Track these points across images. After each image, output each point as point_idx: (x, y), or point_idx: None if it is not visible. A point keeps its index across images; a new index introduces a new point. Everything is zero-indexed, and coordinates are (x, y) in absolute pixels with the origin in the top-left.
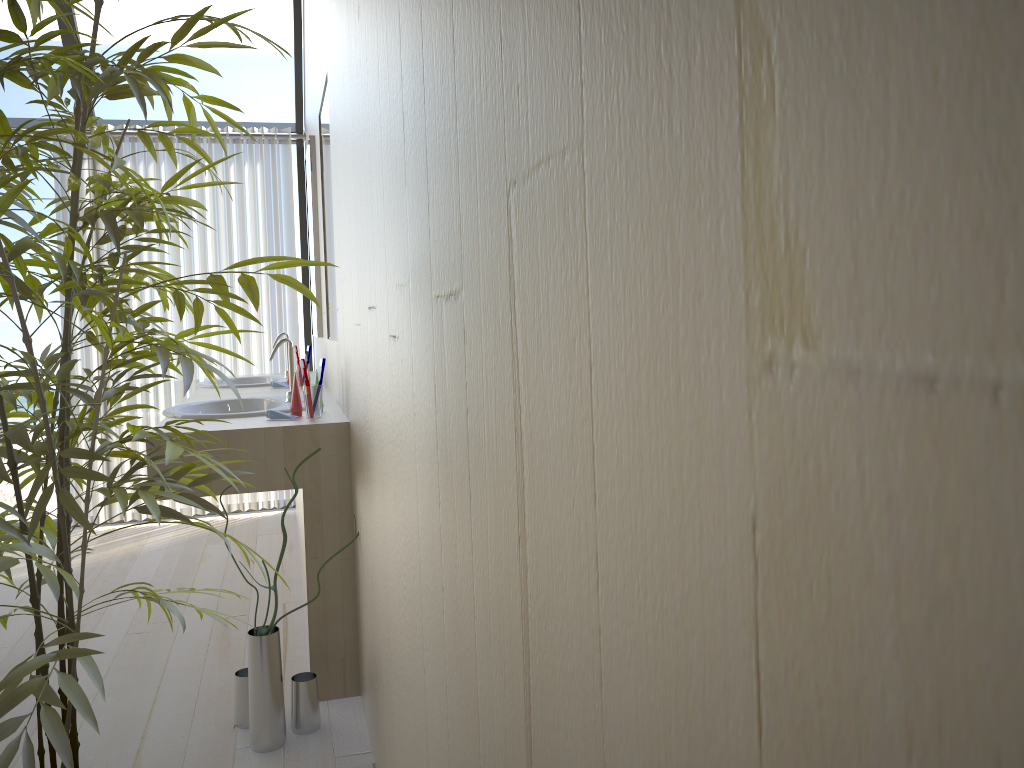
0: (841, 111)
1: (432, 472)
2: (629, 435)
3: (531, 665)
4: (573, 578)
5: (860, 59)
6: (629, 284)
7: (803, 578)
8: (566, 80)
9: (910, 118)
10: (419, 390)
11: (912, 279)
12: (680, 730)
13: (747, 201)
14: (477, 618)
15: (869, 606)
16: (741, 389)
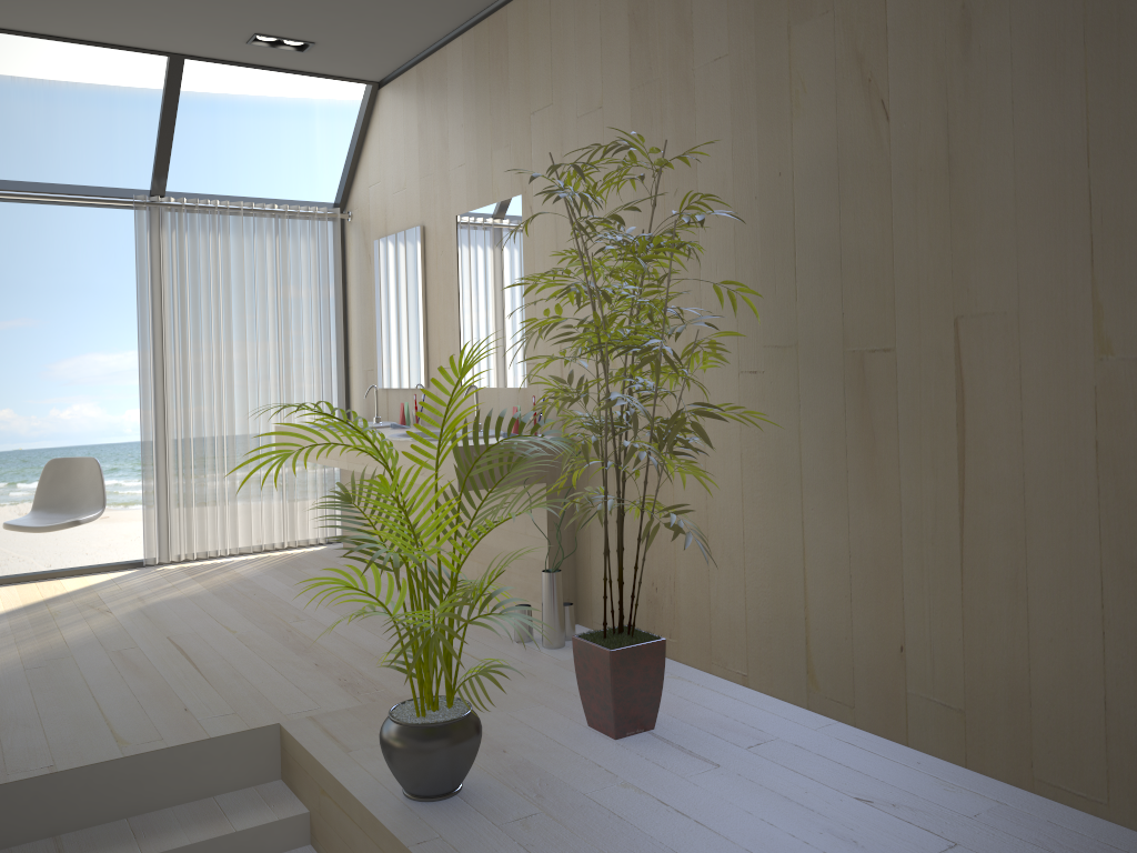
0: (1120, 321)
1: (833, 425)
2: (1042, 379)
3: (965, 459)
4: (1003, 422)
5: (1125, 314)
6: (1043, 345)
7: (1109, 392)
8: (1007, 294)
9: (1135, 324)
10: (811, 392)
11: (1135, 345)
12: (1065, 436)
13: (1094, 331)
14: (902, 465)
15: (1126, 391)
16: (1091, 364)
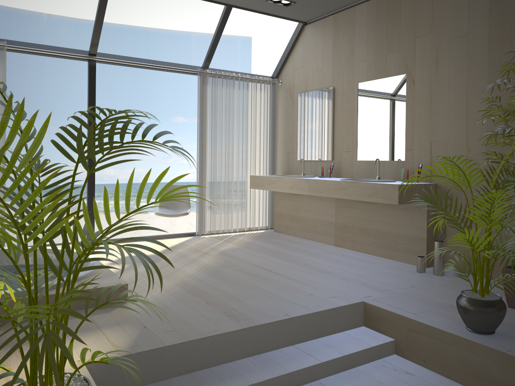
0: None
1: None
2: None
3: None
4: None
5: None
6: None
7: None
8: None
9: None
10: None
11: None
12: None
13: None
14: None
15: None
16: None
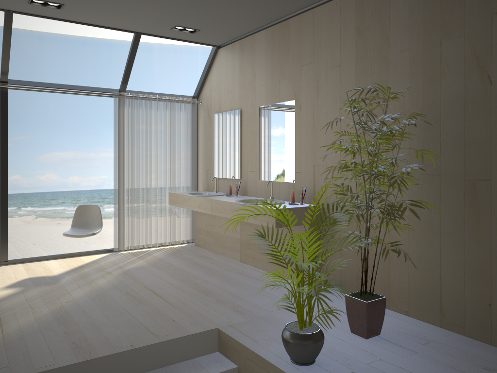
0: None
1: (457, 209)
2: None
3: None
4: None
5: None
6: None
7: None
8: None
9: None
10: (446, 194)
11: None
12: None
13: None
14: (493, 228)
15: None
16: None
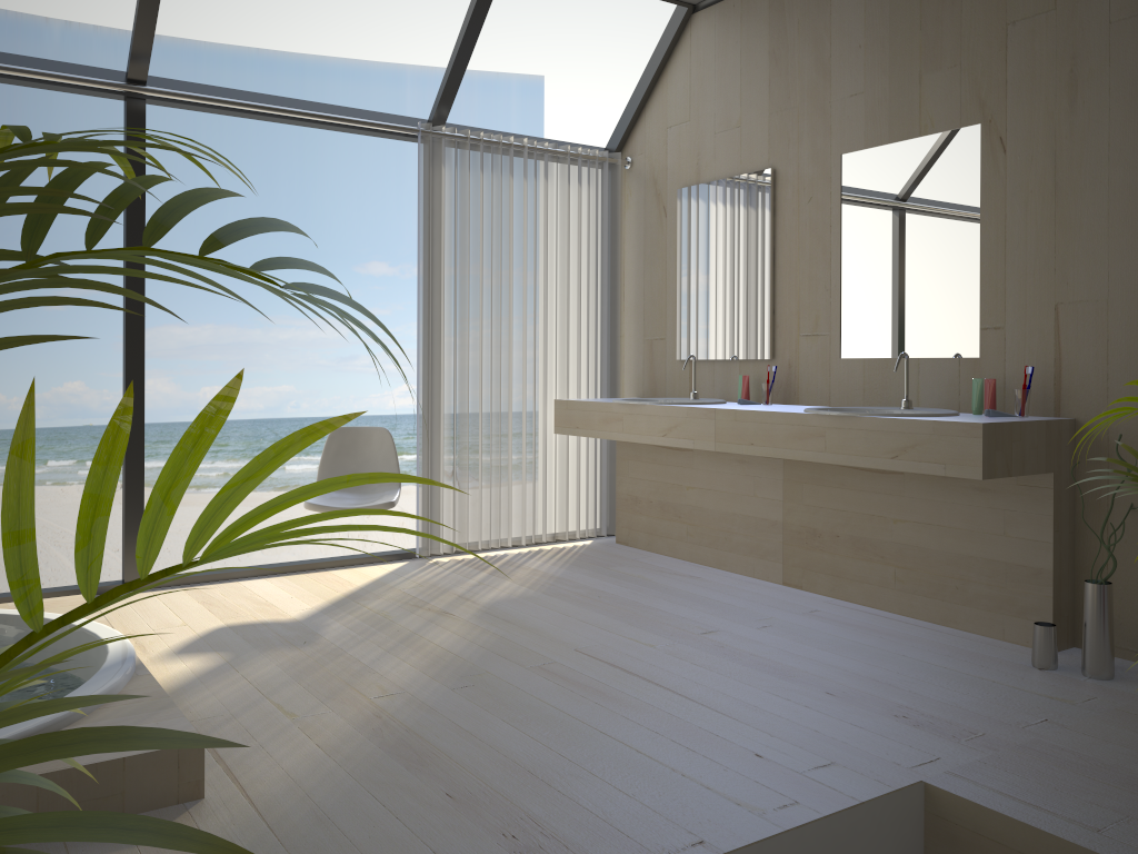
0: None
1: None
2: None
3: None
4: None
5: None
6: None
7: None
8: None
9: None
10: None
11: None
12: None
13: None
14: None
15: None
16: None
